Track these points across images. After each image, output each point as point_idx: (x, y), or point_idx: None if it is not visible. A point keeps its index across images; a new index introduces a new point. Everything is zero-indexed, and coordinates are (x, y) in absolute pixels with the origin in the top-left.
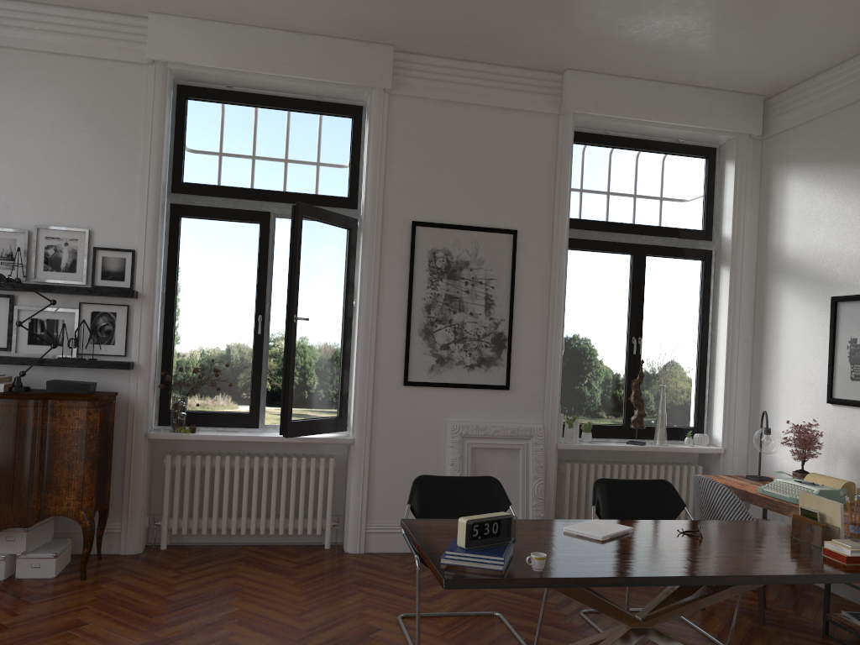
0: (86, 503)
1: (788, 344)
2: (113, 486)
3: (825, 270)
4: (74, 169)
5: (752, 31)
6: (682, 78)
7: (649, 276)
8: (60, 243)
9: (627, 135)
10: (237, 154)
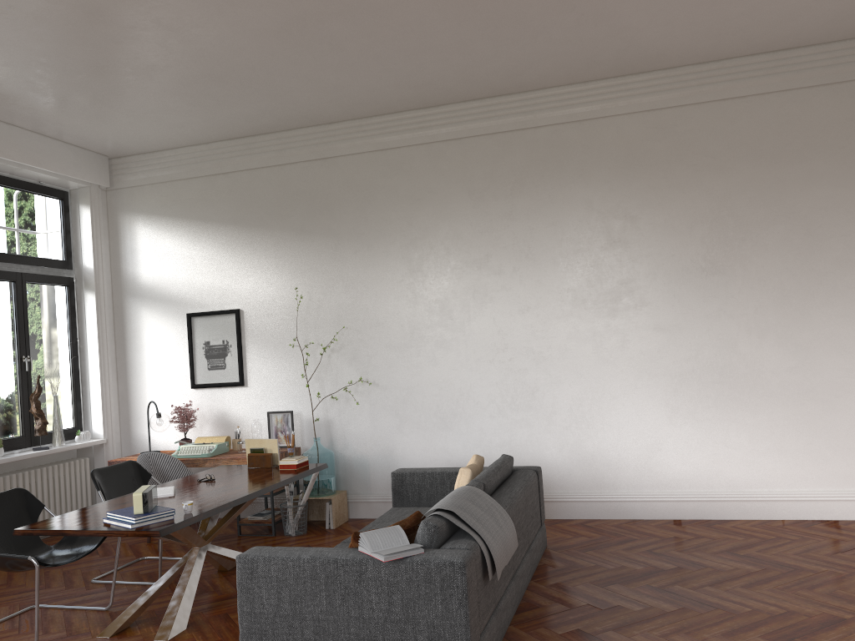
0: None
1: (151, 350)
2: None
3: (179, 294)
4: None
5: (138, 119)
6: (58, 134)
7: (29, 301)
8: None
9: (0, 173)
10: None
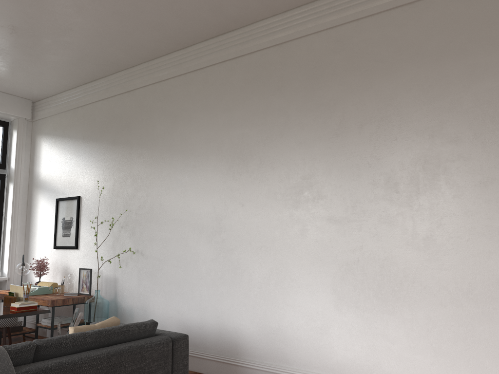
0: None
1: (40, 222)
2: None
3: (55, 186)
4: None
5: (11, 69)
6: None
7: None
8: None
9: None
10: None
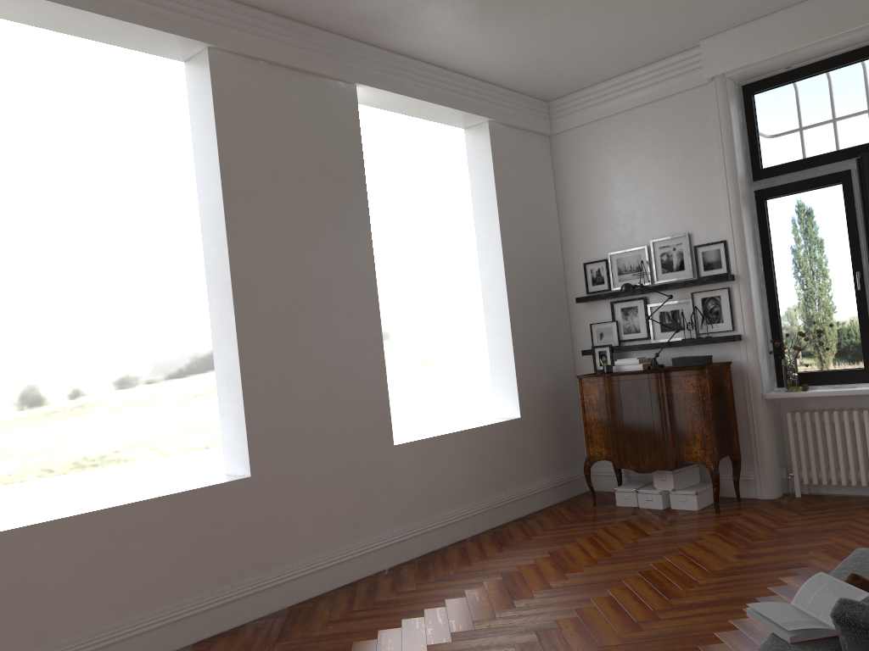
0: (709, 451)
1: None
2: (743, 441)
3: None
4: (669, 188)
5: None
6: None
7: None
8: (669, 250)
9: None
10: (807, 125)
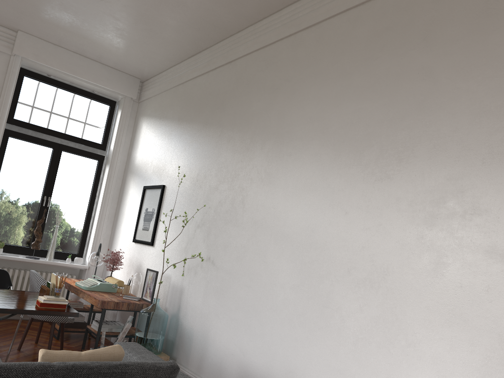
0: None
1: (127, 210)
2: None
3: (145, 172)
4: None
5: (112, 36)
6: (91, 56)
7: (63, 163)
8: None
9: (62, 81)
10: None
